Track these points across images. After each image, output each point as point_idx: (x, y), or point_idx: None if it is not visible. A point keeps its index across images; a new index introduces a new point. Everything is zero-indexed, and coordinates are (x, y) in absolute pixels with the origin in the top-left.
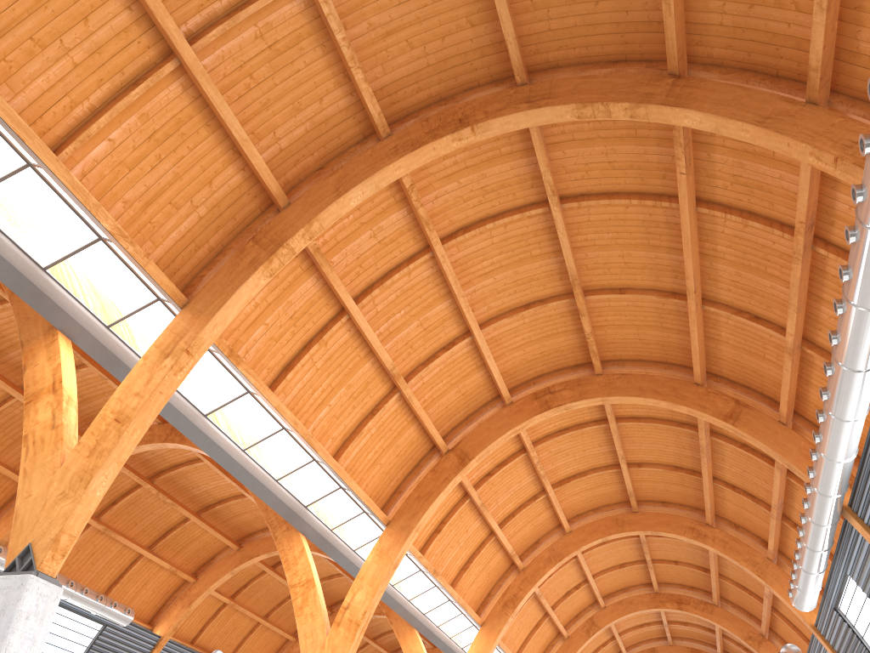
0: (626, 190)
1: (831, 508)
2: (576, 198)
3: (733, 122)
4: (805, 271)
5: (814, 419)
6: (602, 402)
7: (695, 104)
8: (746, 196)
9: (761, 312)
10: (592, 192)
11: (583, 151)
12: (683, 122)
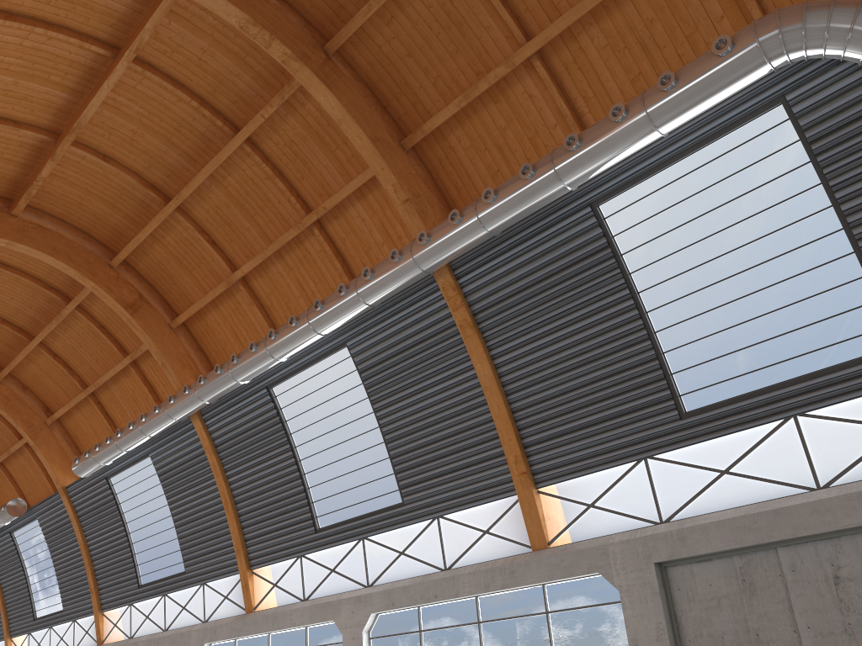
0: (192, 89)
1: (195, 409)
2: (143, 64)
3: (357, 127)
4: (293, 237)
5: (196, 333)
6: (6, 245)
7: (337, 92)
8: (287, 160)
9: (221, 241)
10: (161, 69)
11: (187, 35)
12: (320, 97)
